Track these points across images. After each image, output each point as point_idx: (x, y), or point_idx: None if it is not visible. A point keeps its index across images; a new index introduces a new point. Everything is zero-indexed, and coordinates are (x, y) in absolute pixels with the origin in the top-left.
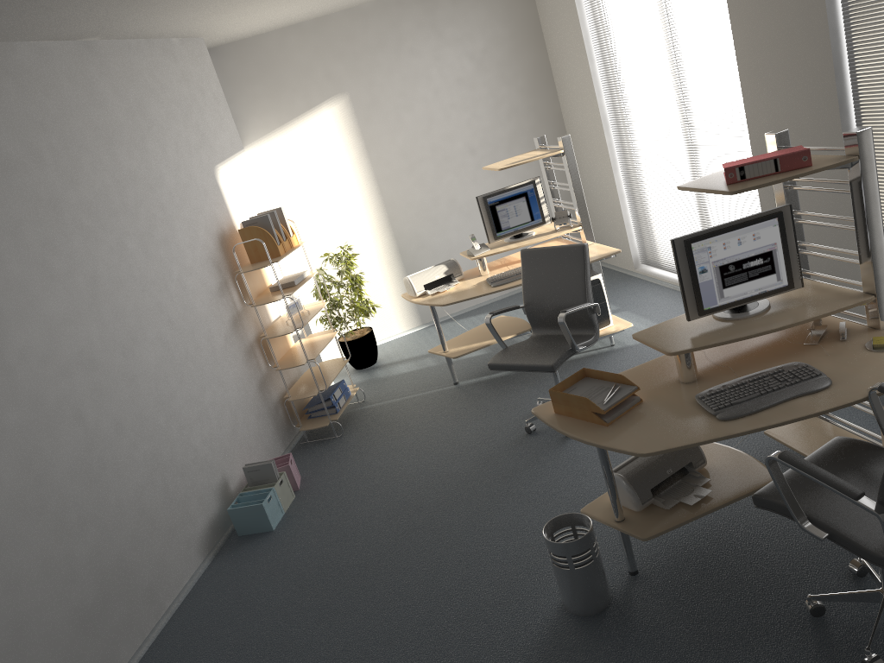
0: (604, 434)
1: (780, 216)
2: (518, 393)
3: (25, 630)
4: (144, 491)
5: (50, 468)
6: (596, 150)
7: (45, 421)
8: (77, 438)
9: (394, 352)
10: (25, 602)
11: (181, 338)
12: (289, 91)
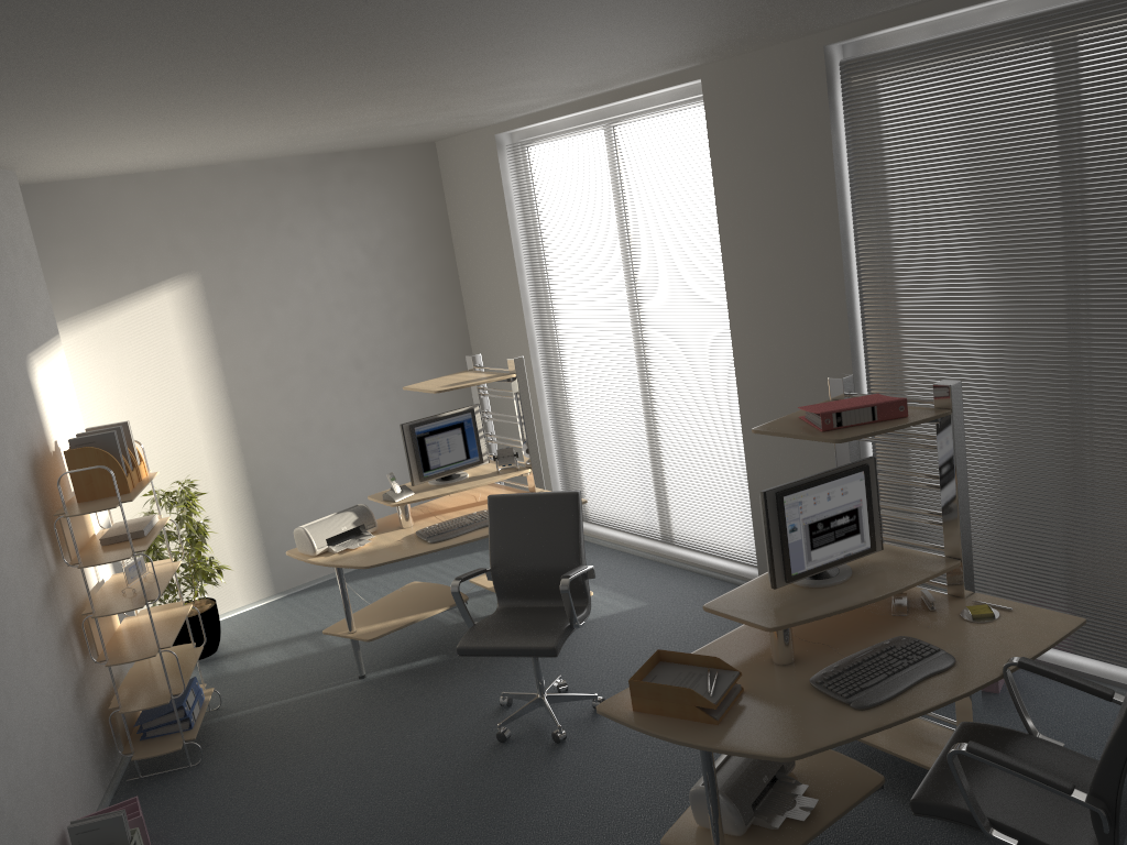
0: (721, 735)
1: (867, 469)
2: (462, 686)
3: None
4: None
5: None
6: None
7: None
8: None
9: (243, 634)
10: None
11: None
12: (116, 260)
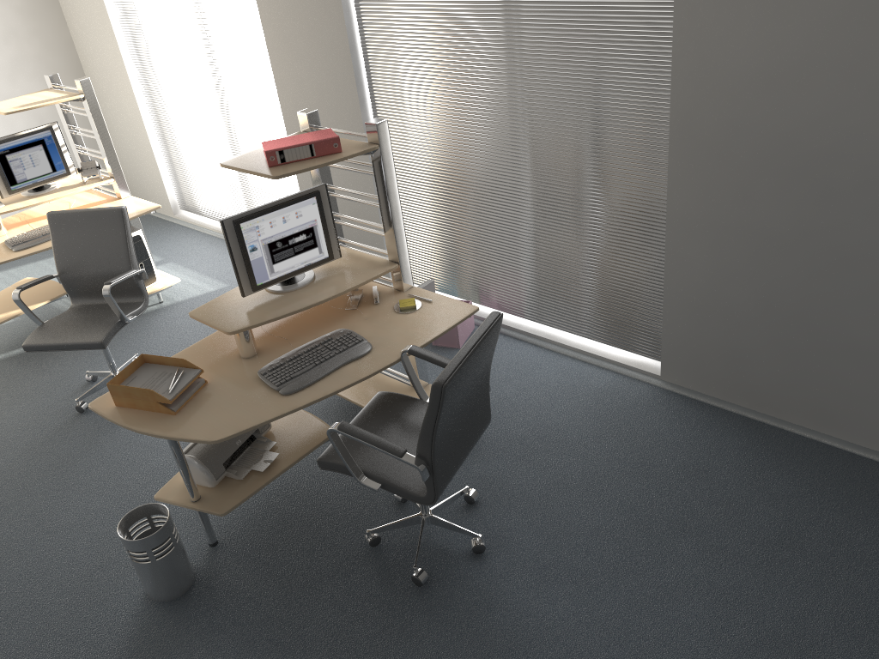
0: (174, 424)
1: (318, 195)
2: (61, 366)
3: None
4: None
5: None
6: (120, 88)
7: None
8: None
9: None
10: None
11: None
12: None
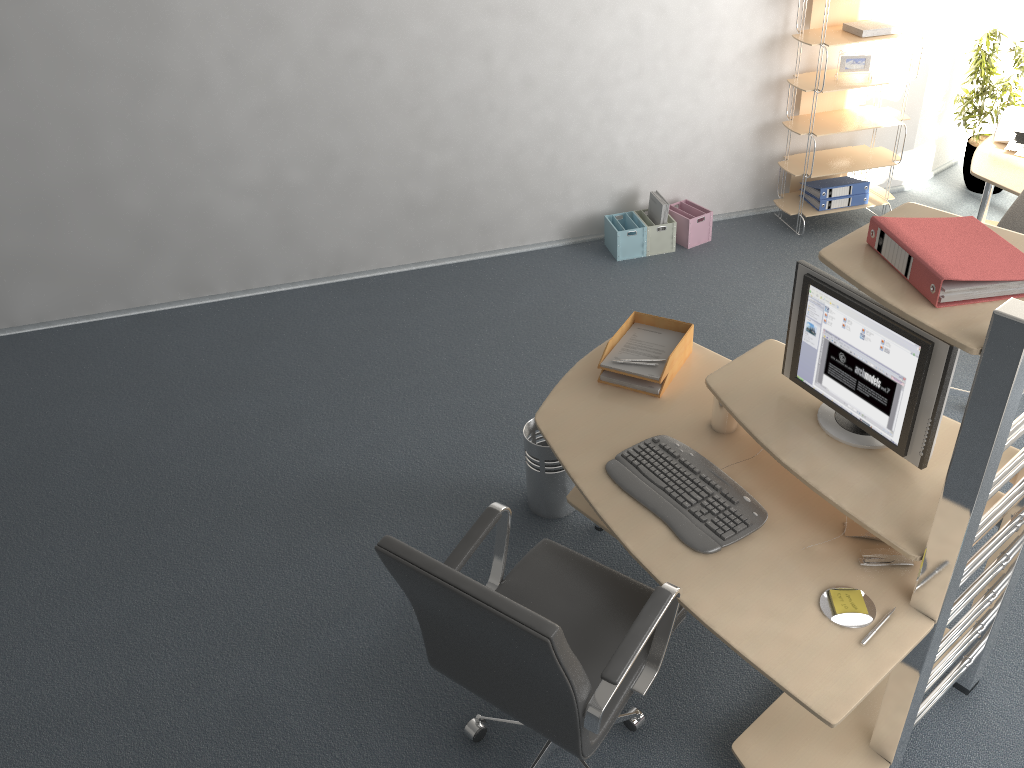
0: (579, 383)
1: (924, 348)
2: None
3: (359, 184)
4: (525, 151)
5: (435, 85)
6: None
7: (449, 45)
8: (475, 73)
9: None
10: (368, 166)
11: (666, 32)
12: None
